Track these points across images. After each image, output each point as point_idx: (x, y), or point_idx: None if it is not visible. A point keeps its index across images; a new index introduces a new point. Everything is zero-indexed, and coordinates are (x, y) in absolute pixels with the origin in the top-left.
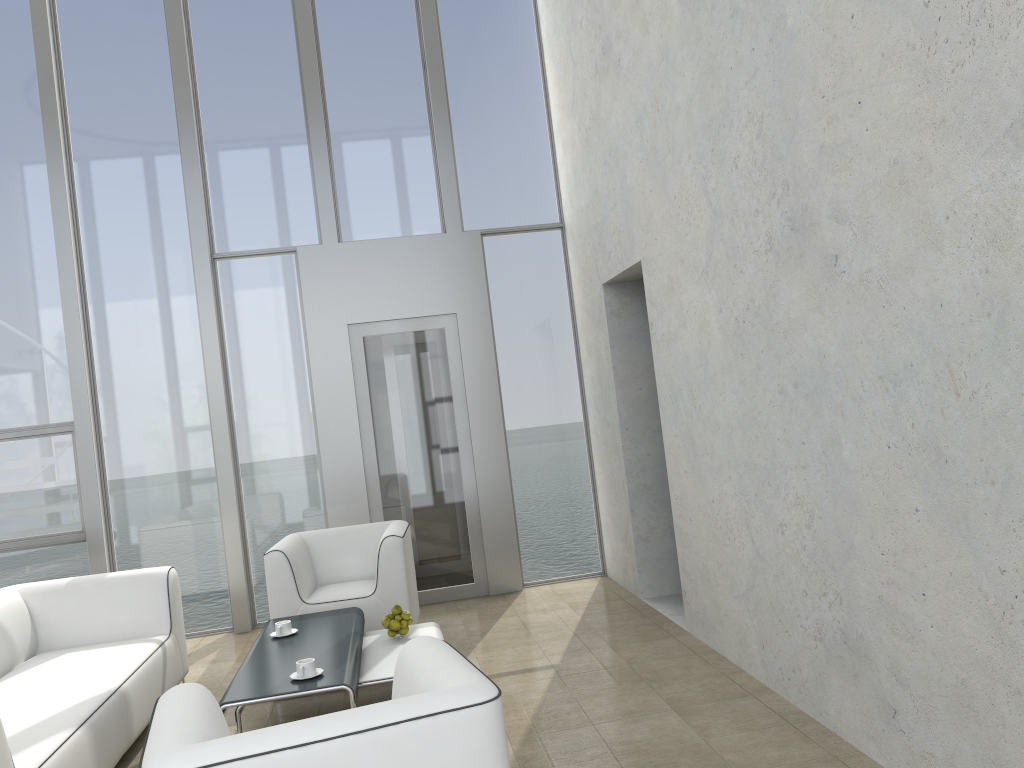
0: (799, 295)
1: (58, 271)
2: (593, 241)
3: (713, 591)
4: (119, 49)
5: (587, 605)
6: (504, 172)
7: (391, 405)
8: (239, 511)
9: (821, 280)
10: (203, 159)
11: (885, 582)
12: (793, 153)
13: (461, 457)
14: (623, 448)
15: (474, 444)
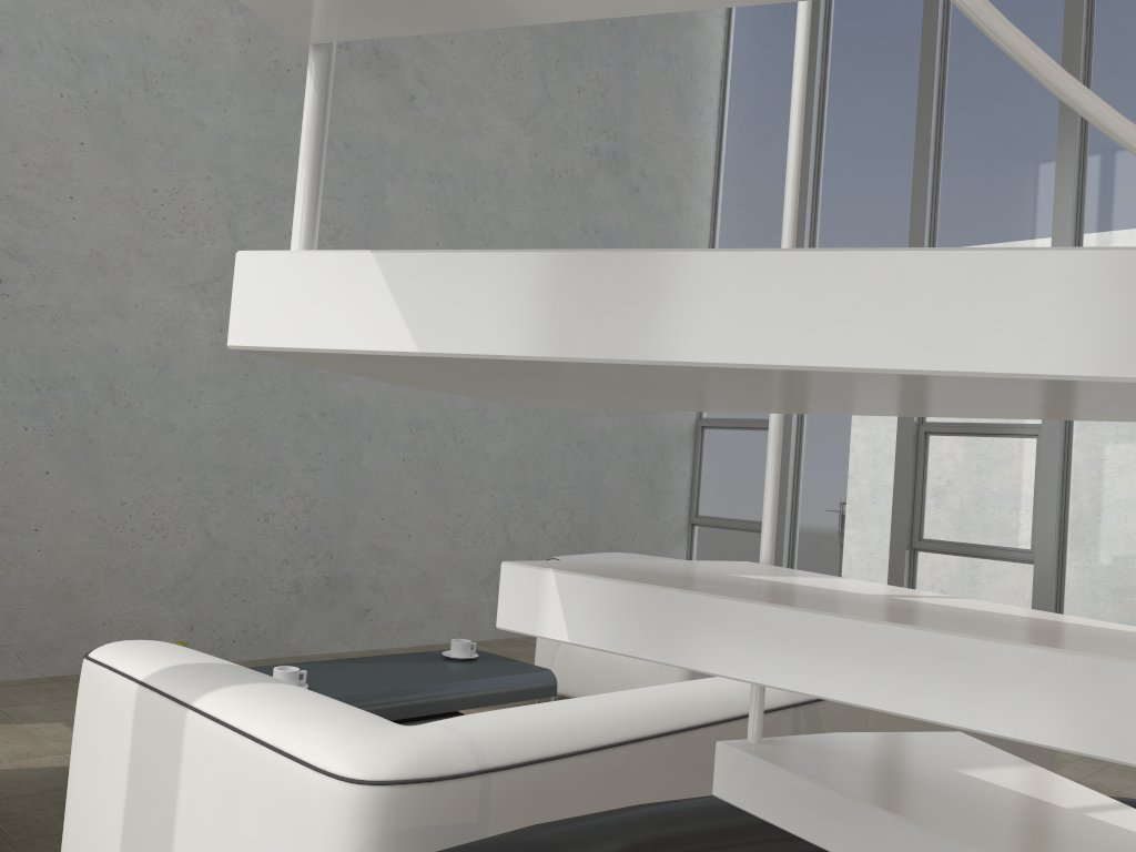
0: None
1: None
2: None
3: (78, 605)
4: None
5: None
6: None
7: None
8: None
9: None
10: None
11: (380, 535)
12: None
13: None
14: None
15: None
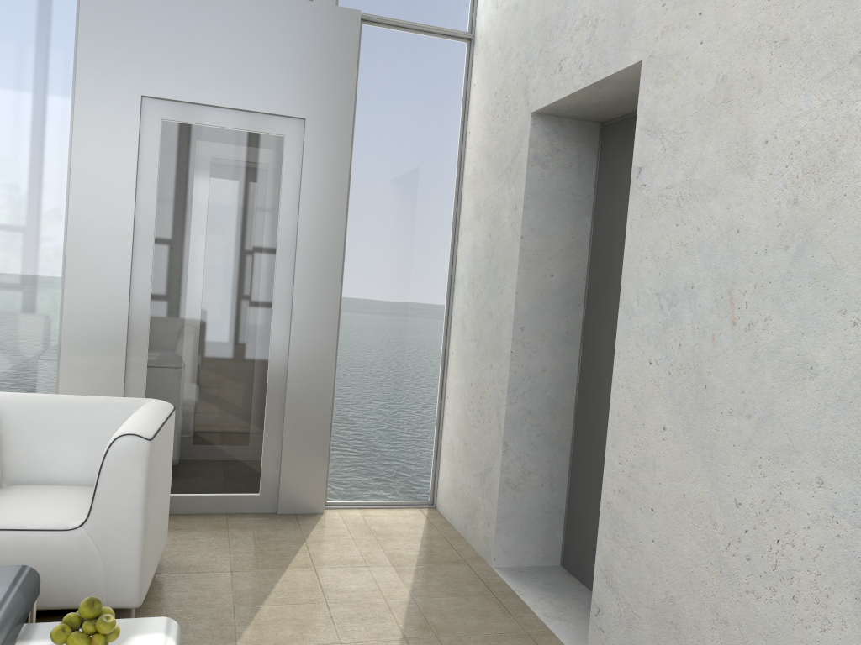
0: None
1: None
2: (528, 49)
3: None
4: None
5: (416, 566)
6: None
7: (186, 228)
8: None
9: None
10: None
11: None
12: None
13: (274, 321)
14: (511, 354)
15: (295, 306)
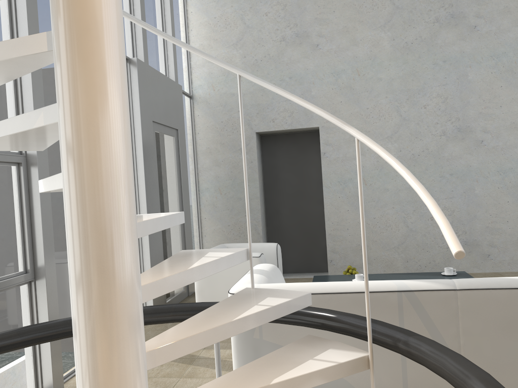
0: (459, 149)
1: None
2: (247, 111)
3: None
4: None
5: None
6: (178, 57)
7: (162, 178)
8: None
9: (472, 146)
10: None
11: (490, 222)
12: (464, 111)
13: None
14: (260, 209)
15: (184, 207)
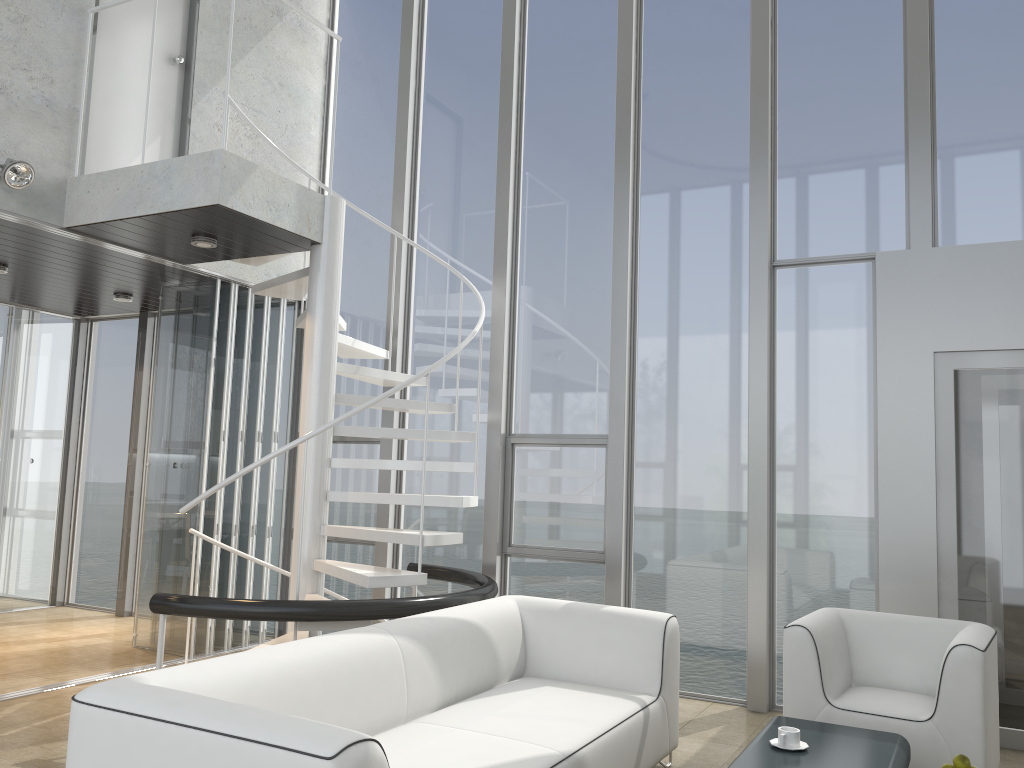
0: None
1: (612, 277)
2: None
3: None
4: (698, 42)
5: None
6: None
7: (985, 464)
8: (769, 565)
9: None
10: (774, 153)
11: None
12: None
13: None
14: None
15: None
